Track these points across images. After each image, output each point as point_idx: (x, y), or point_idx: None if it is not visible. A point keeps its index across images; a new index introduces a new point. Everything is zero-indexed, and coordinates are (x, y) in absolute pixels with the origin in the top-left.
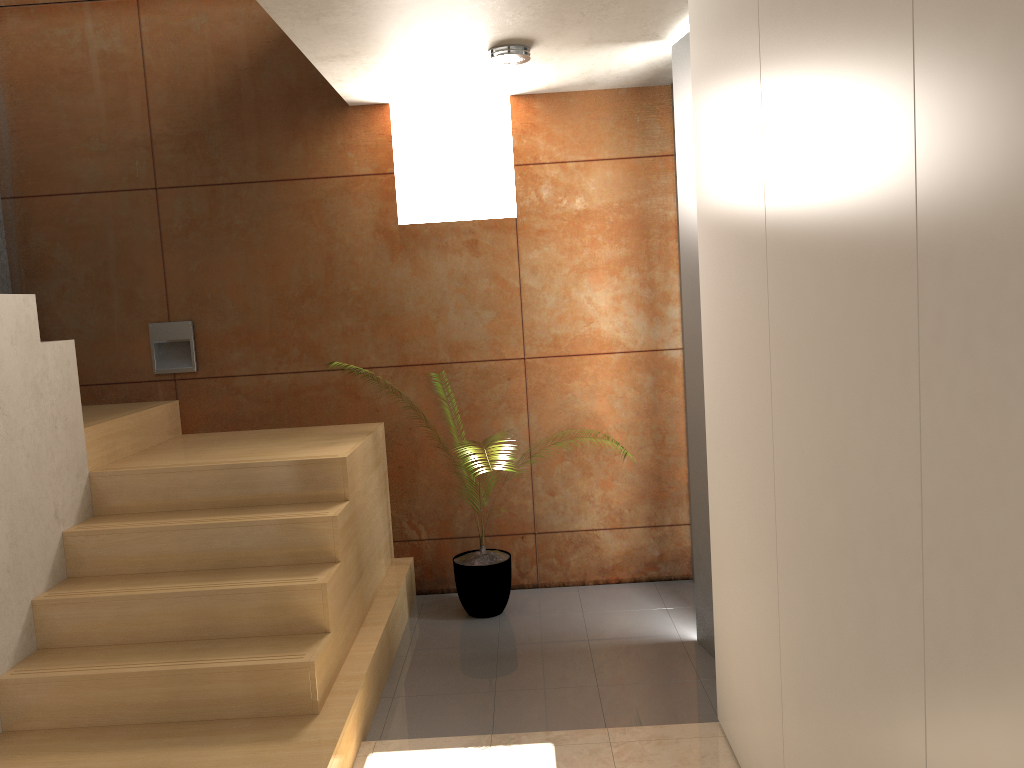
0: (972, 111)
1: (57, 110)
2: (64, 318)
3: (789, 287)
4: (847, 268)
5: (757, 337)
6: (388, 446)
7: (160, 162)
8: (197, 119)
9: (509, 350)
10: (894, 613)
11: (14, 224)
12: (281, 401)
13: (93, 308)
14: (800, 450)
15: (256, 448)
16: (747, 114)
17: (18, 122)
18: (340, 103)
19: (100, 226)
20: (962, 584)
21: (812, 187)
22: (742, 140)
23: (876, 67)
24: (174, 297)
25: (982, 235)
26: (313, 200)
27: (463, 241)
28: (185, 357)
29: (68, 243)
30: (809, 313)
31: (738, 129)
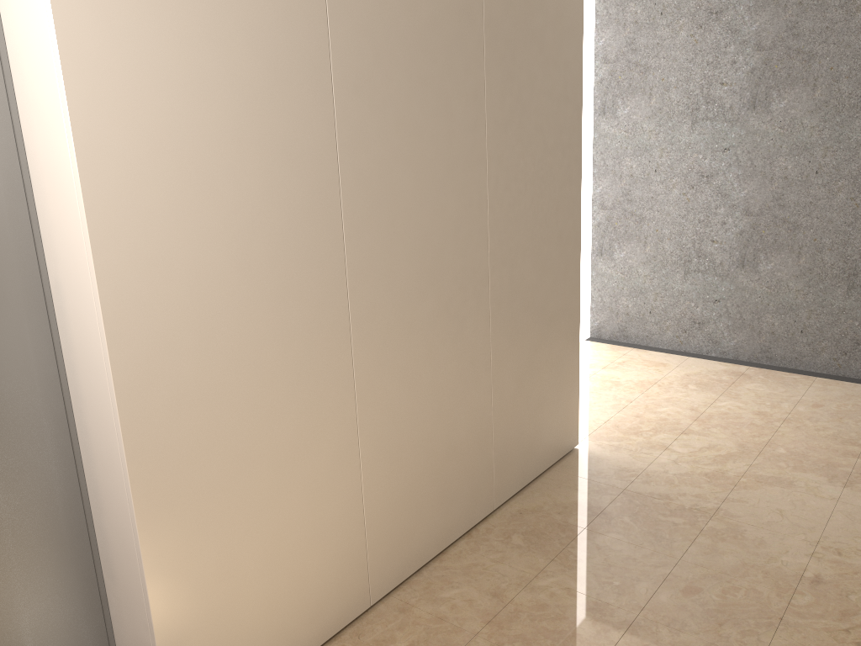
0: (508, 108)
1: None
2: None
3: (377, 182)
4: (442, 165)
5: (317, 233)
6: None
7: None
8: None
9: None
10: (474, 312)
11: None
12: None
13: None
14: (392, 288)
15: None
16: (295, 33)
17: None
18: None
19: None
20: (505, 269)
21: (408, 118)
22: (281, 53)
23: (463, 72)
24: None
25: (512, 149)
26: None
27: None
28: None
29: None
30: (404, 195)
31: (269, 39)
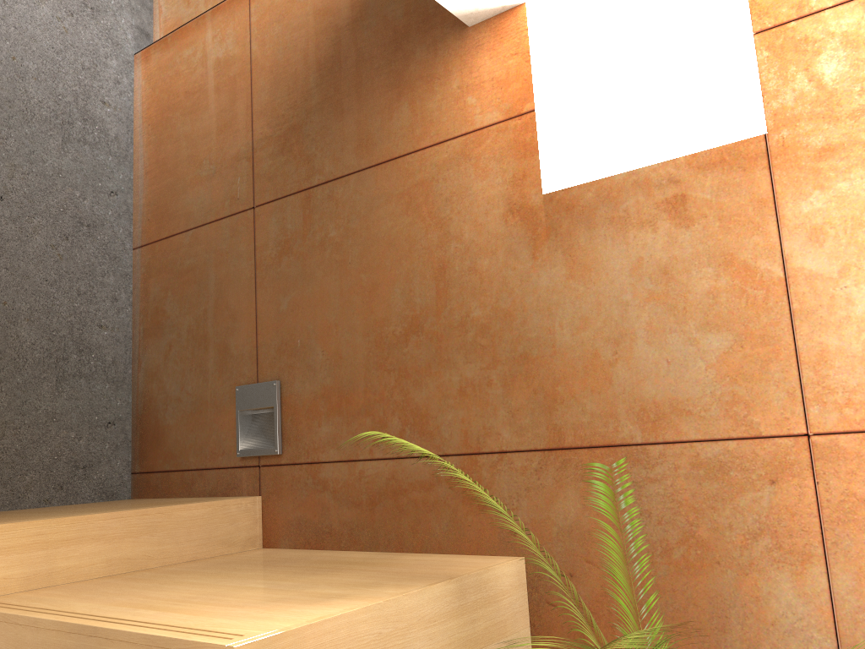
0: None
1: (179, 139)
2: (168, 384)
3: None
4: None
5: None
6: (533, 605)
7: (259, 173)
8: (295, 107)
9: (769, 416)
10: None
11: (139, 276)
12: (376, 505)
13: (192, 369)
14: None
15: (225, 589)
16: None
17: (151, 162)
18: (456, 27)
19: (203, 265)
20: None
21: None
22: None
23: None
24: (263, 348)
25: None
26: (421, 182)
27: (657, 202)
28: (272, 433)
29: (177, 291)
30: None
31: None
